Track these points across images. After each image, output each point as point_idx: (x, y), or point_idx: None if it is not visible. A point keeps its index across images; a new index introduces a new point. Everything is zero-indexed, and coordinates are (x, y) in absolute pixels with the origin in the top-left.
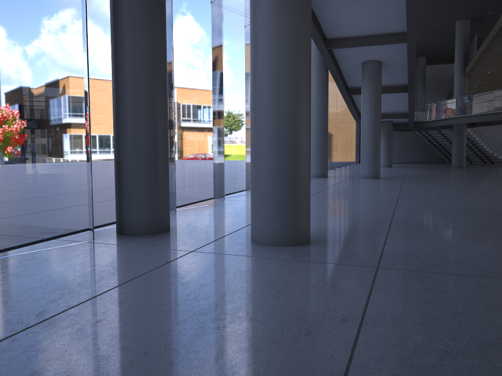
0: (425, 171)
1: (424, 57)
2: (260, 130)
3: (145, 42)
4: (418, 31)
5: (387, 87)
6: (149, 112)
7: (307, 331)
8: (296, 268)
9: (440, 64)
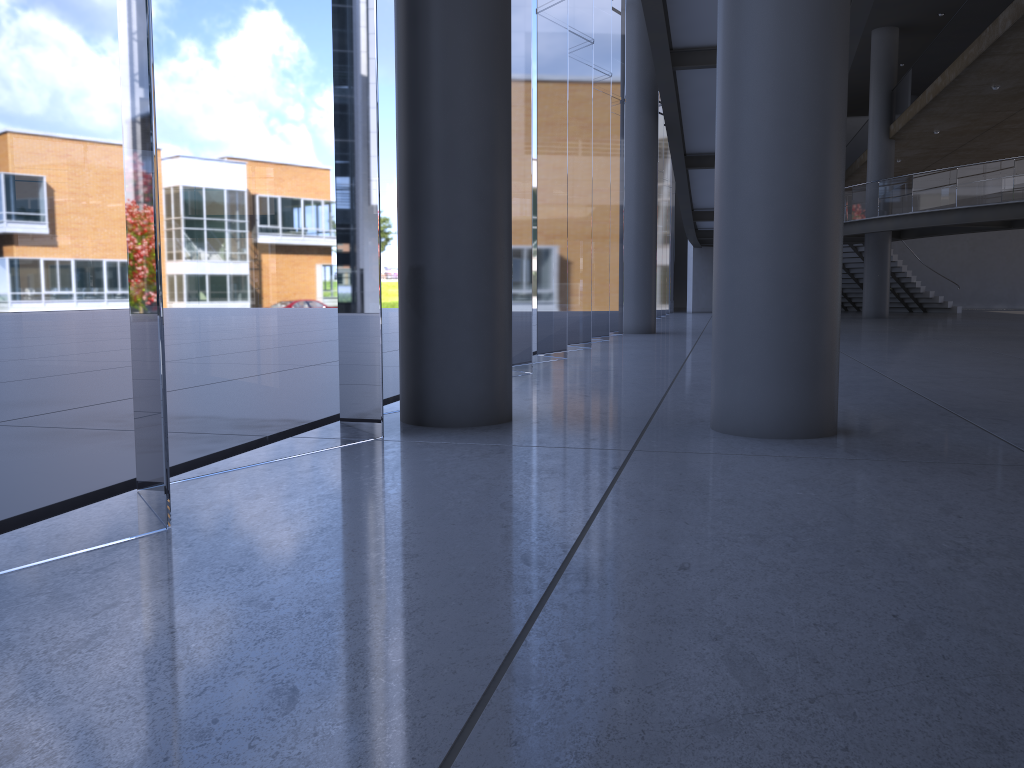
0: None
1: None
2: (754, 198)
3: (483, 10)
4: None
5: None
6: (488, 163)
7: None
8: (899, 471)
9: None
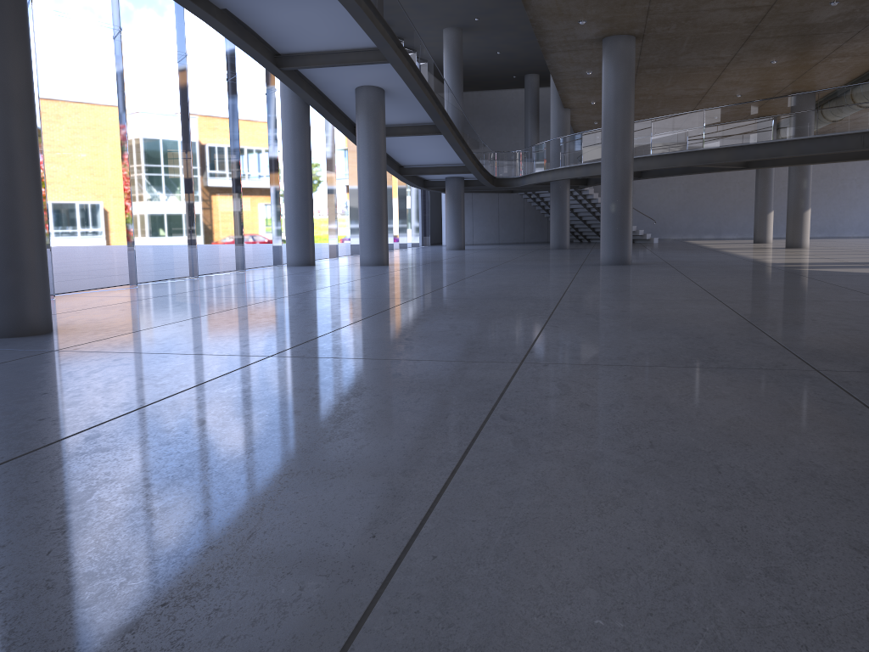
0: (492, 254)
1: (536, 74)
2: None
3: None
4: (502, 35)
5: (414, 127)
6: None
7: None
8: None
9: None
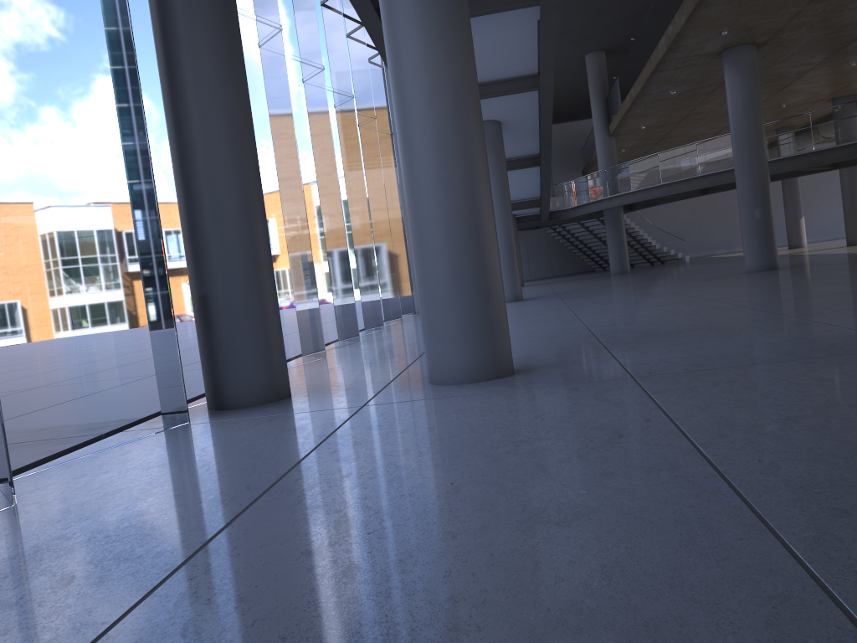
0: (578, 283)
1: None
2: (429, 220)
3: (227, 109)
4: None
5: (509, 161)
6: (246, 215)
7: (617, 435)
8: (531, 394)
9: (565, 122)
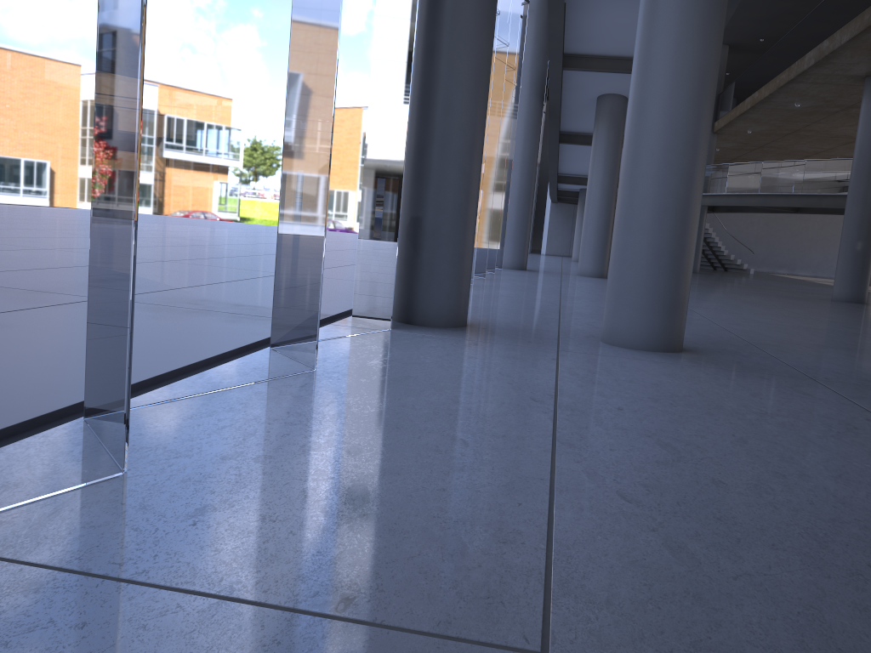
0: None
1: None
2: (646, 195)
3: (478, 49)
4: None
5: None
6: (471, 152)
7: (851, 426)
8: (724, 374)
9: None
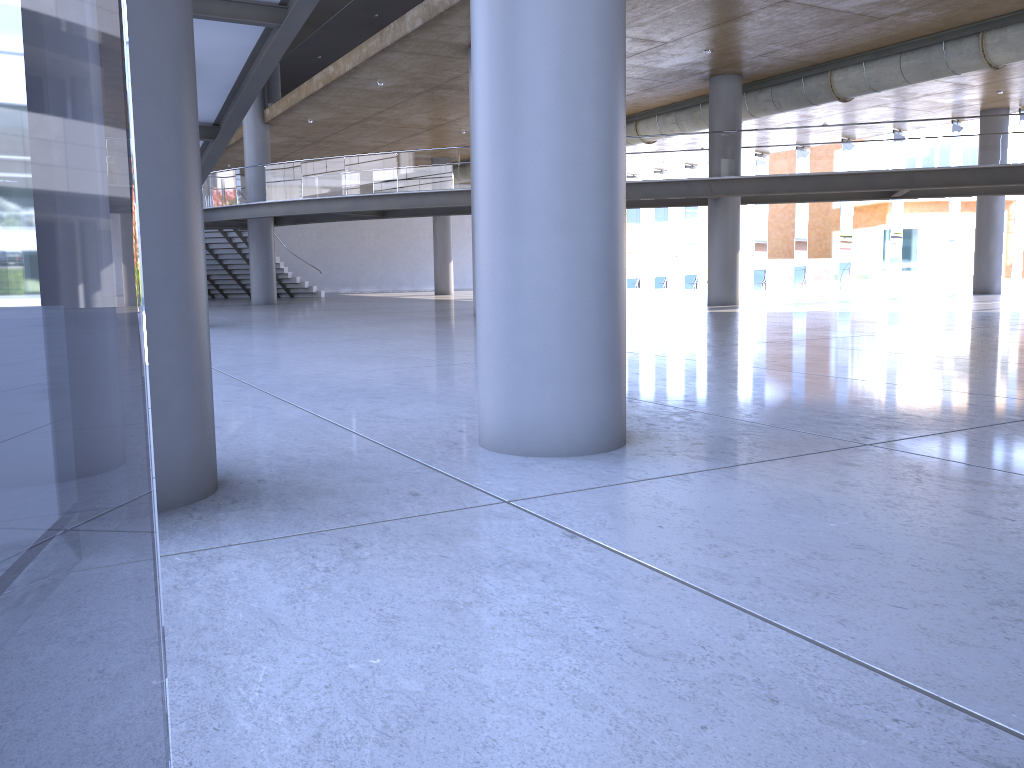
0: (230, 311)
1: None
2: (561, 158)
3: None
4: None
5: None
6: (183, 68)
7: None
8: (804, 474)
9: None
